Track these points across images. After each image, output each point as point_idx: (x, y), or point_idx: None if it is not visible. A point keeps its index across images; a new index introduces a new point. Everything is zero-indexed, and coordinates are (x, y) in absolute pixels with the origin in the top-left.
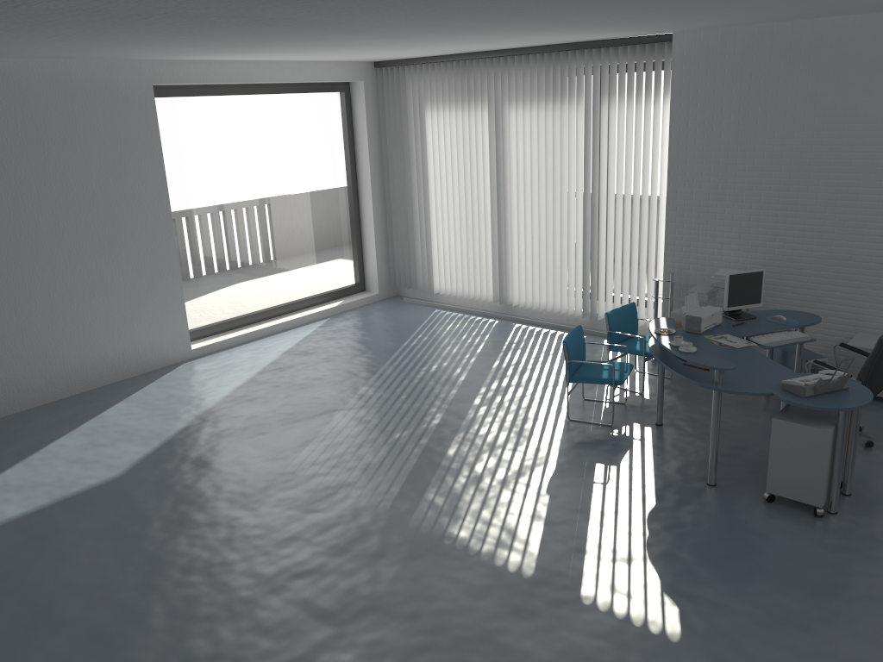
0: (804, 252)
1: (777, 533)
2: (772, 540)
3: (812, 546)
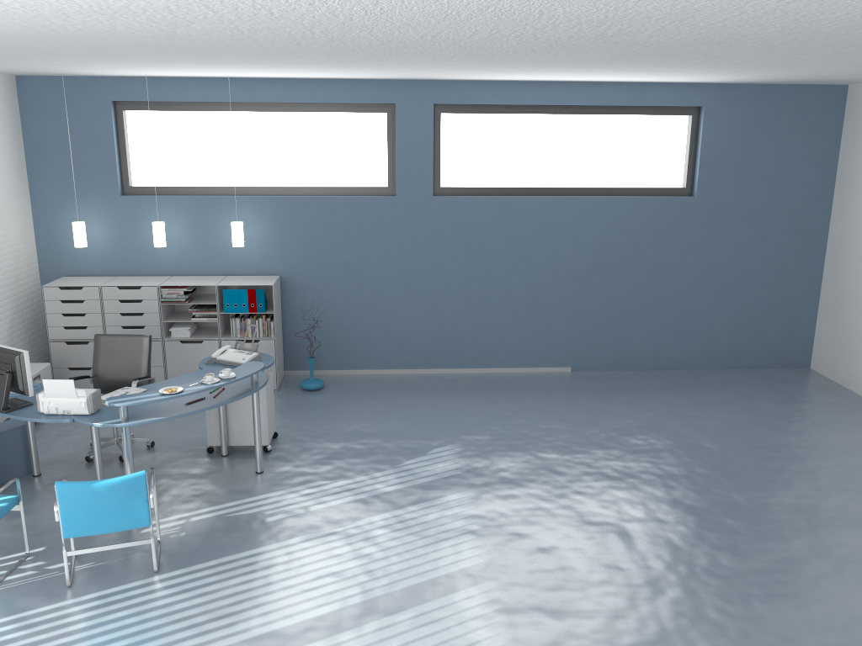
0: None
1: (313, 443)
2: (323, 443)
3: (317, 433)
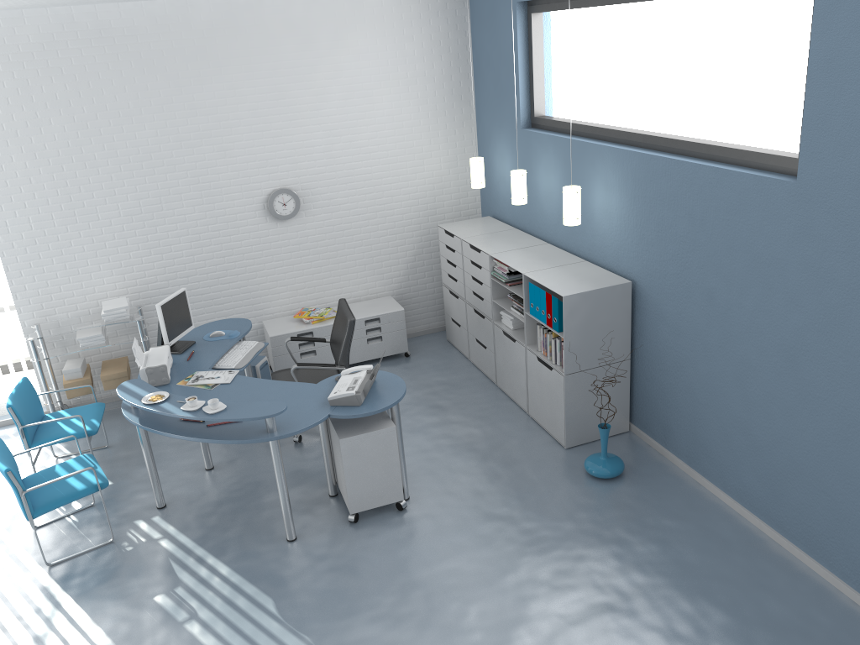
0: (186, 258)
1: (399, 548)
2: (403, 557)
3: (433, 539)
